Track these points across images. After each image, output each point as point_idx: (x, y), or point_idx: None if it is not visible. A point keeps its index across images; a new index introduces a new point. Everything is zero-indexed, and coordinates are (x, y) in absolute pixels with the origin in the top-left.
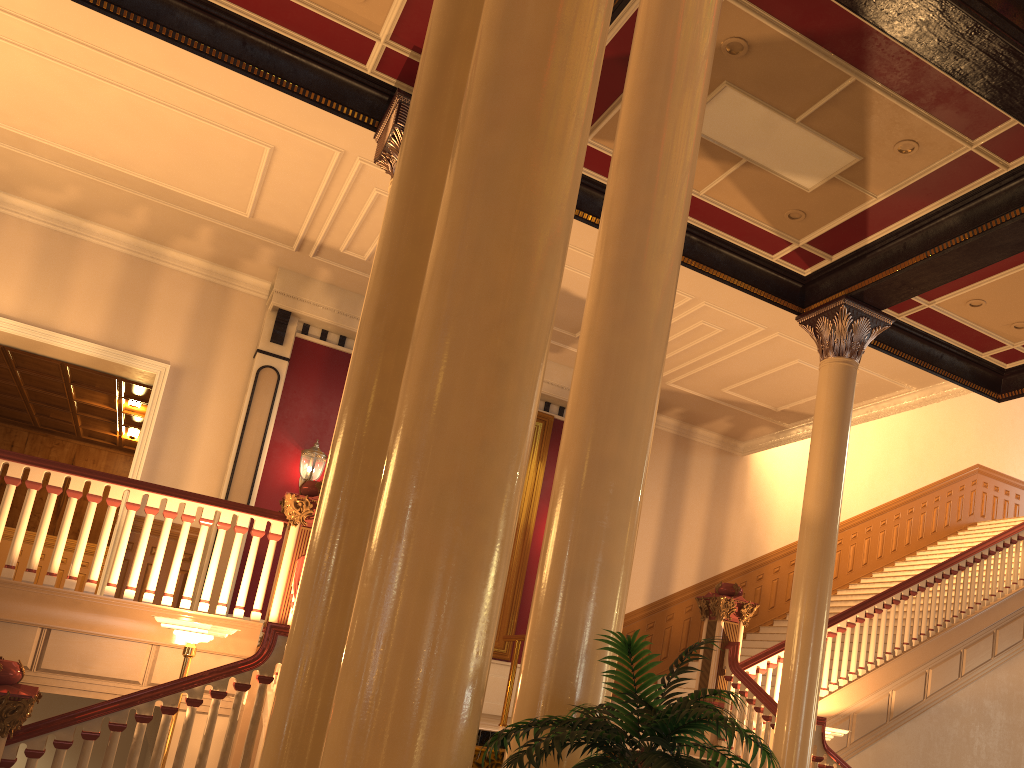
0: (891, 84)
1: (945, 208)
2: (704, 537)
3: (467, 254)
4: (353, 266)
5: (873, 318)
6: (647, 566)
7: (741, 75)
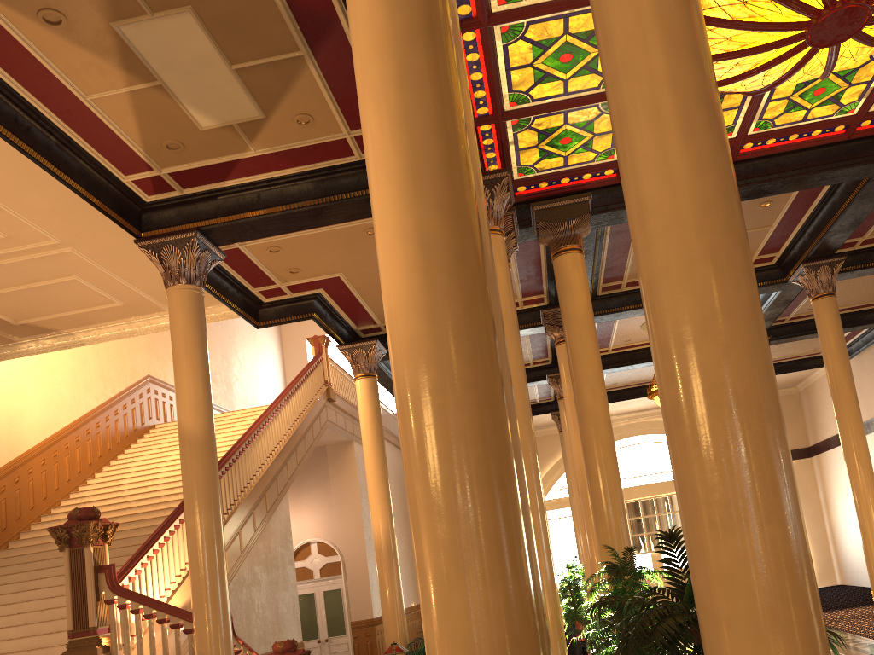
0: (325, 69)
1: (302, 174)
2: None
3: (743, 251)
4: None
5: (213, 252)
6: None
7: (209, 8)
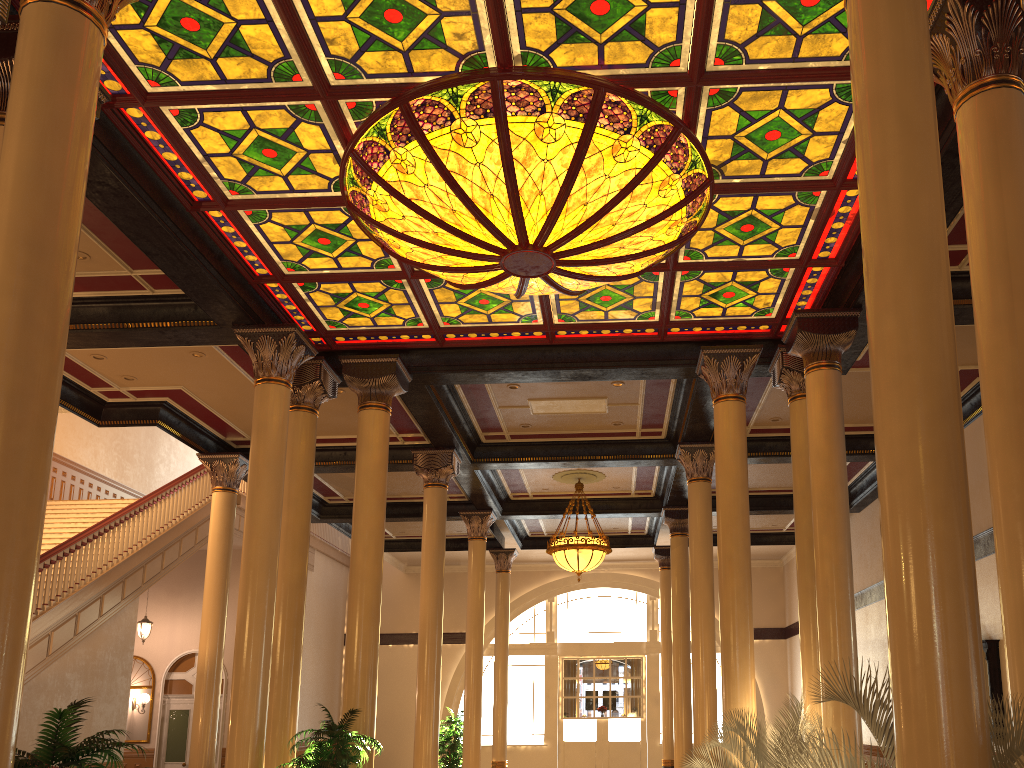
0: (83, 220)
1: (98, 298)
2: None
3: (7, 508)
4: None
5: None
6: None
7: None
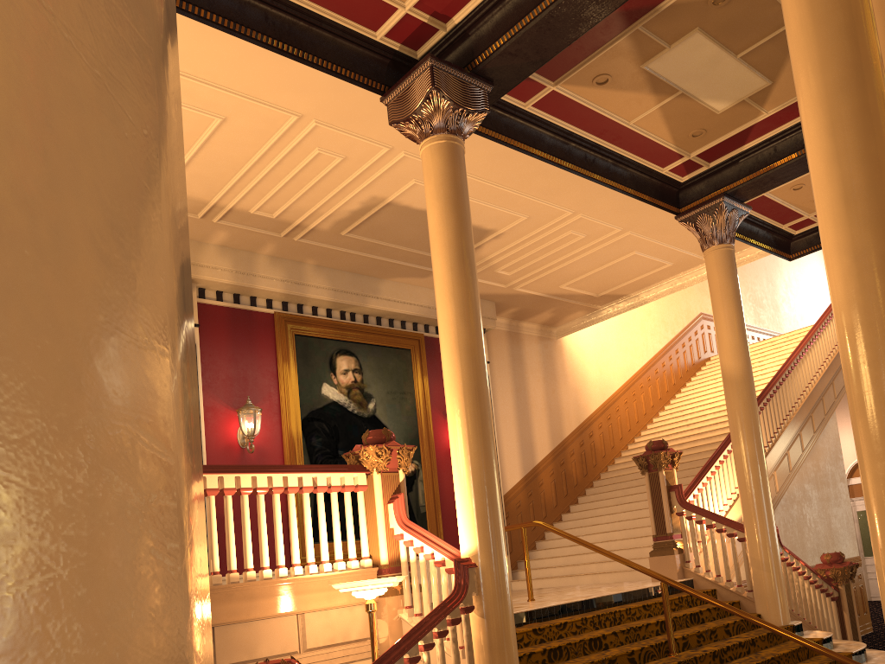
0: None
1: None
2: (547, 412)
3: None
4: (256, 225)
5: (739, 209)
6: (515, 445)
7: (712, 22)
